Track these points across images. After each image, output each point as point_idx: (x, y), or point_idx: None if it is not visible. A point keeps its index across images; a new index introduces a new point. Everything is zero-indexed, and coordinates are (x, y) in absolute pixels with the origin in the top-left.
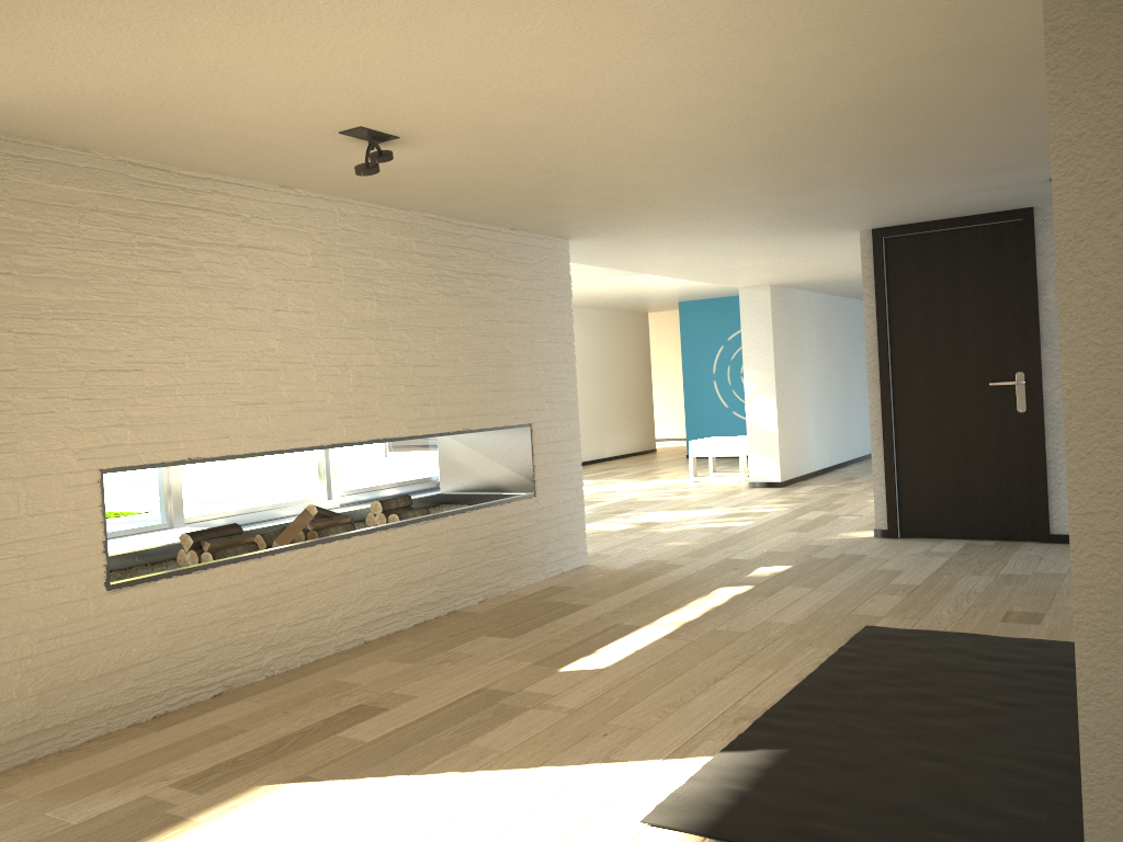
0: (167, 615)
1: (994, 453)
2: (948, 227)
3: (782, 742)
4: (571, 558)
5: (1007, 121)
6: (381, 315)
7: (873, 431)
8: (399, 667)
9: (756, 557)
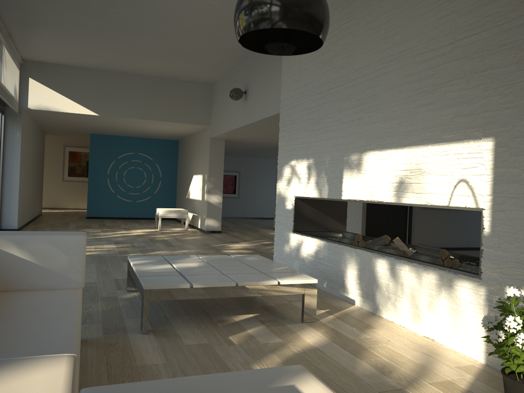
0: None
1: (396, 219)
2: None
3: None
4: None
5: None
6: None
7: (363, 210)
8: None
9: None
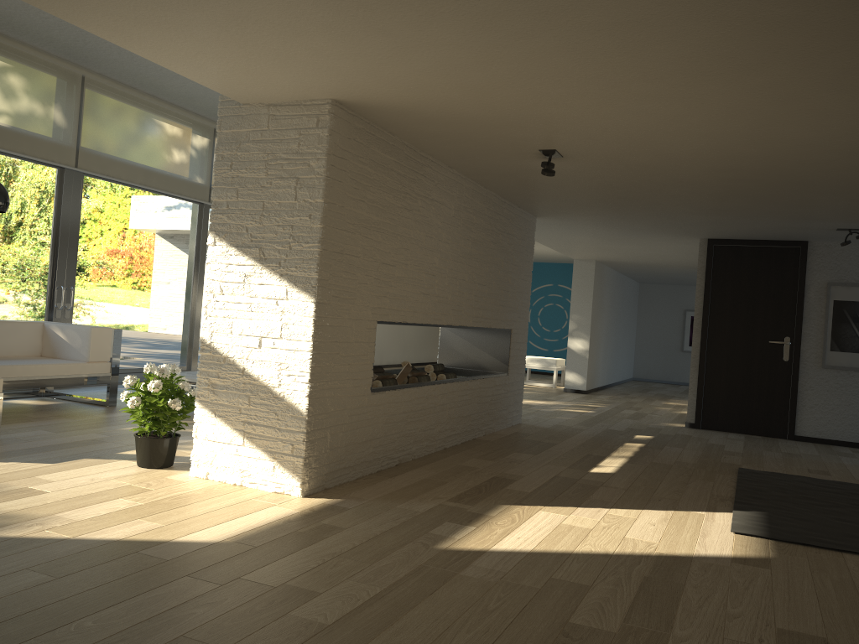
0: (387, 412)
1: (765, 383)
2: (755, 245)
3: (760, 509)
4: (516, 417)
5: (858, 199)
6: (470, 250)
7: (692, 361)
8: (488, 462)
9: (625, 430)
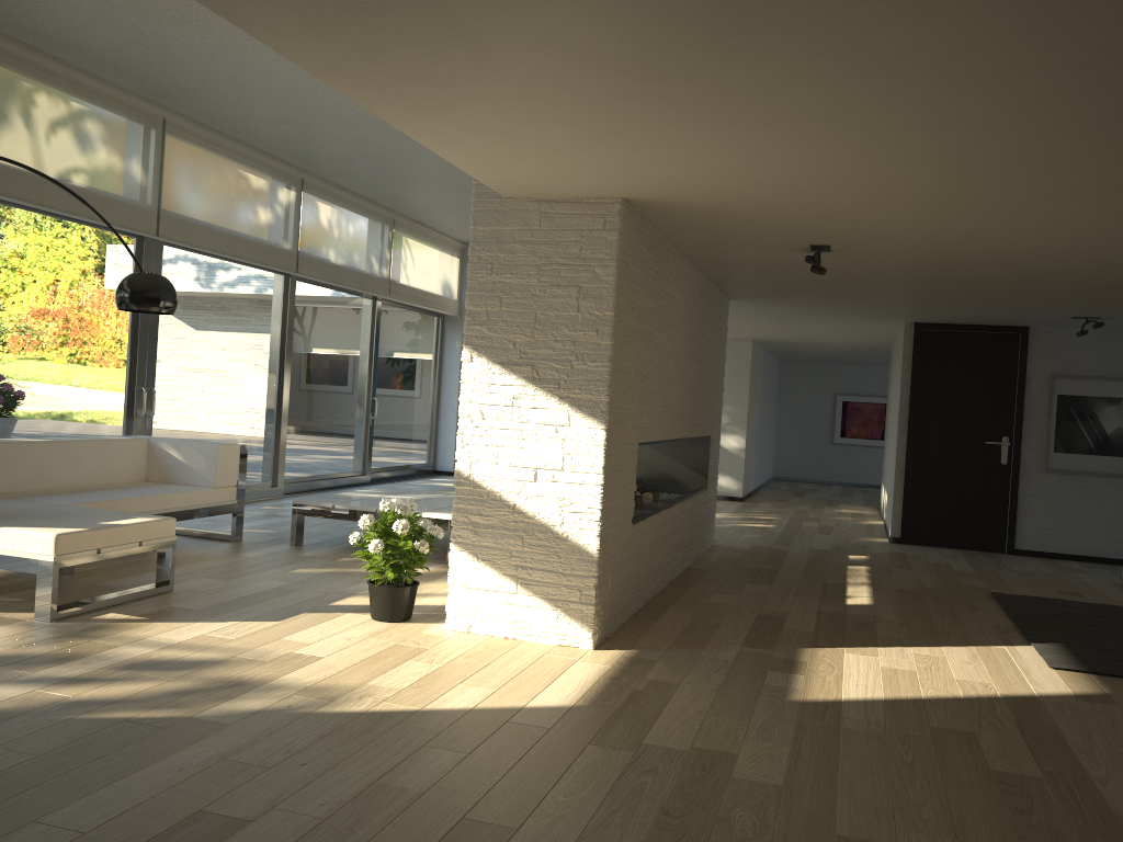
0: (640, 546)
1: (981, 490)
2: (969, 330)
3: (1055, 640)
4: (710, 538)
5: (1122, 293)
6: (690, 348)
7: (897, 466)
8: (732, 597)
9: (830, 549)
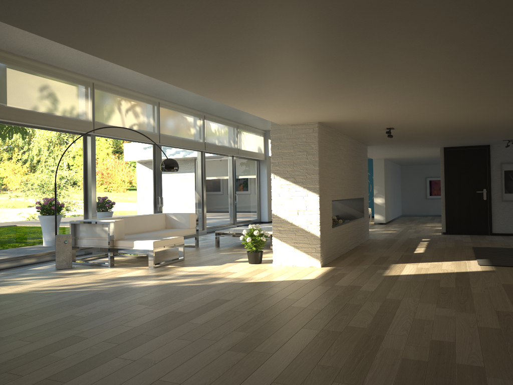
0: (336, 235)
1: (476, 211)
2: (466, 148)
3: (486, 258)
4: (367, 236)
5: (511, 131)
6: (350, 166)
7: (442, 204)
8: (372, 252)
9: (416, 237)
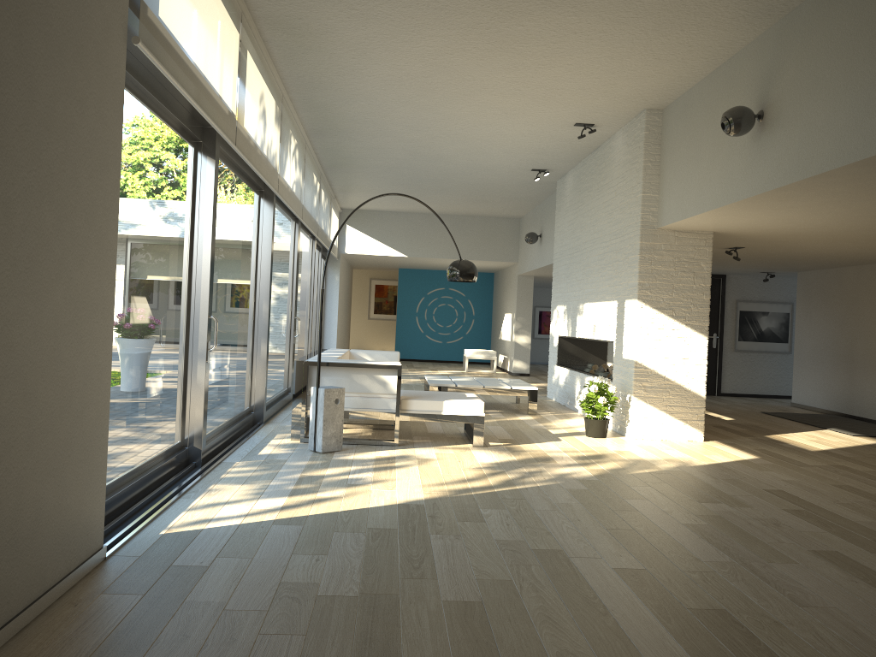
0: None
1: None
2: None
3: (831, 427)
4: None
5: (815, 265)
6: None
7: None
8: None
9: None
